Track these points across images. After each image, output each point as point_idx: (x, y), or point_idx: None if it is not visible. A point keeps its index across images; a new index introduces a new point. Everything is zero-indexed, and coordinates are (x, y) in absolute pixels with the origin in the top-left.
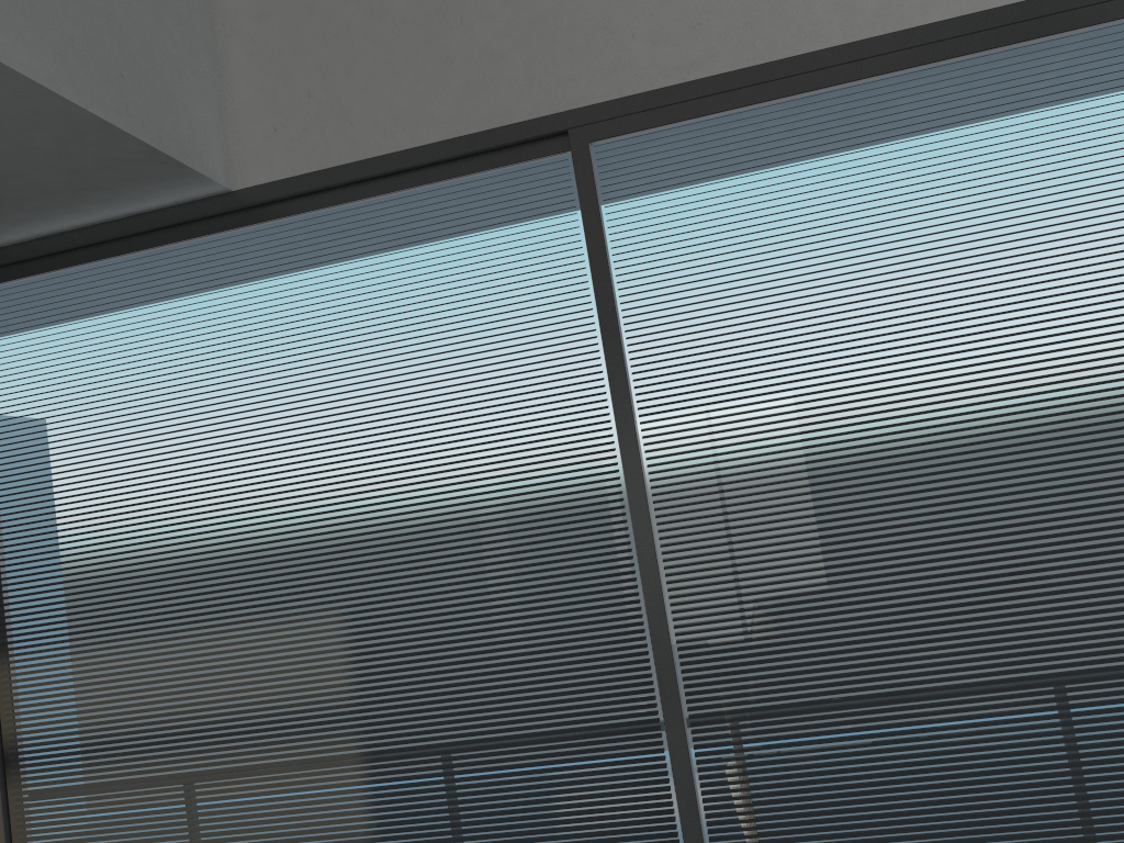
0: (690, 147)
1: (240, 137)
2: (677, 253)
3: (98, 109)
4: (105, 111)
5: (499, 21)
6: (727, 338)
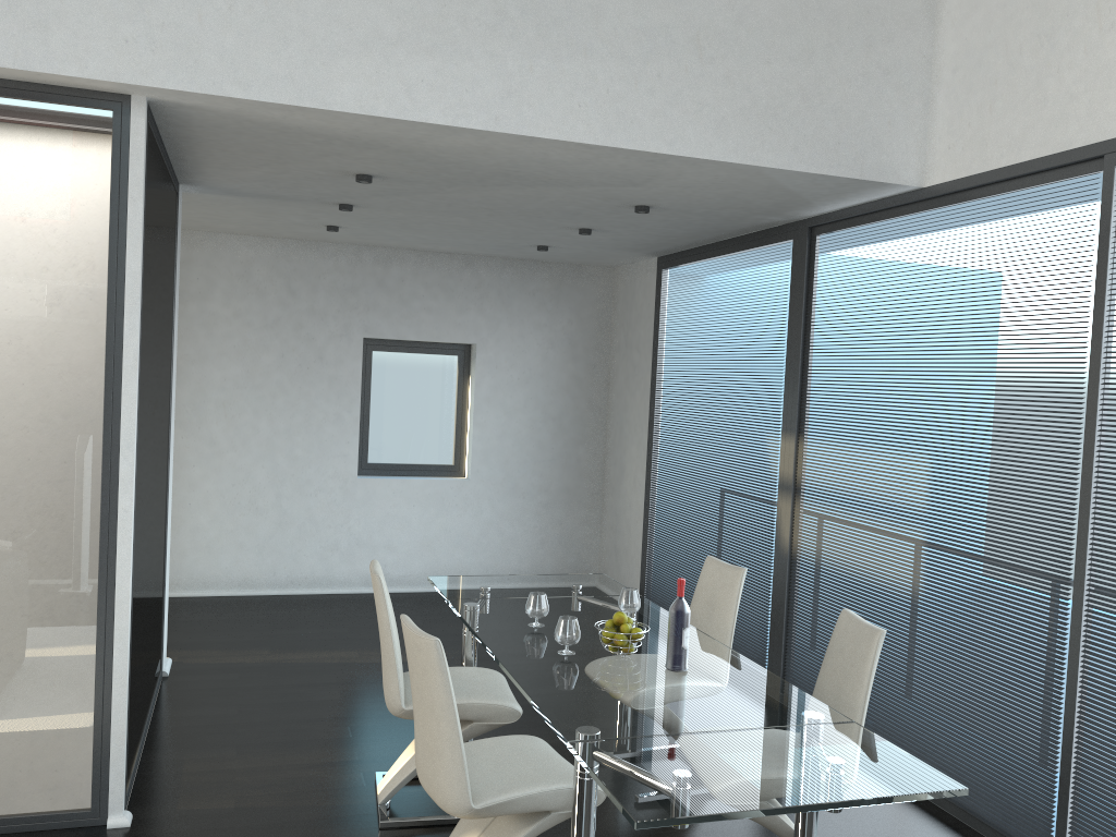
0: None
1: (932, 152)
2: None
3: (815, 169)
4: (820, 168)
5: (1079, 69)
6: None
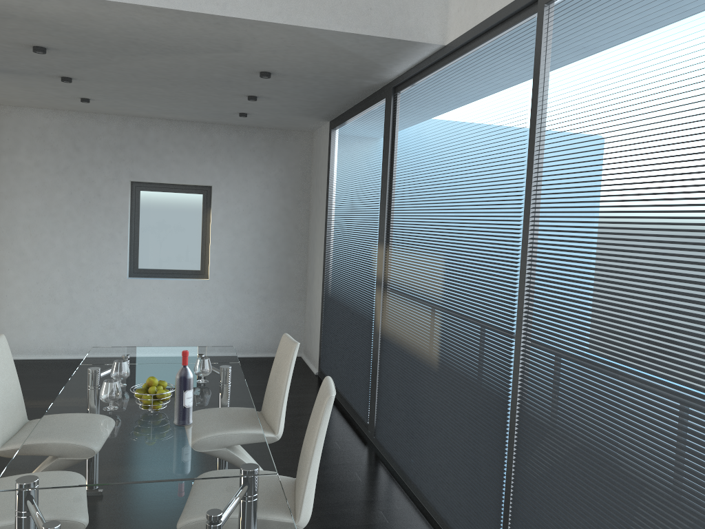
0: (581, 2)
1: (450, 16)
2: (564, 77)
3: (350, 29)
4: (355, 29)
5: None
6: (572, 137)
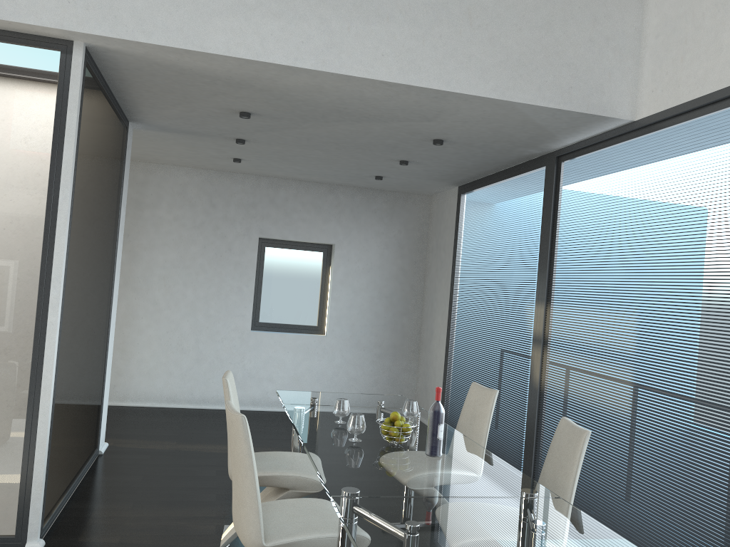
0: None
1: (640, 95)
2: None
3: (553, 105)
4: (557, 104)
5: None
6: None
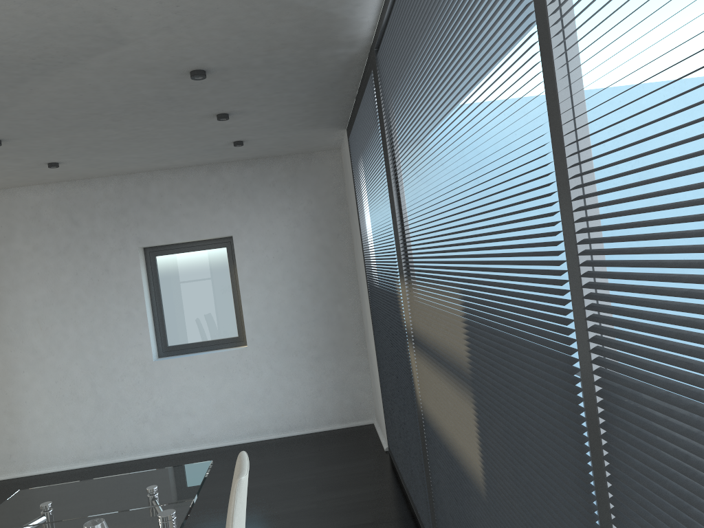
0: None
1: None
2: None
3: None
4: None
5: None
6: None
